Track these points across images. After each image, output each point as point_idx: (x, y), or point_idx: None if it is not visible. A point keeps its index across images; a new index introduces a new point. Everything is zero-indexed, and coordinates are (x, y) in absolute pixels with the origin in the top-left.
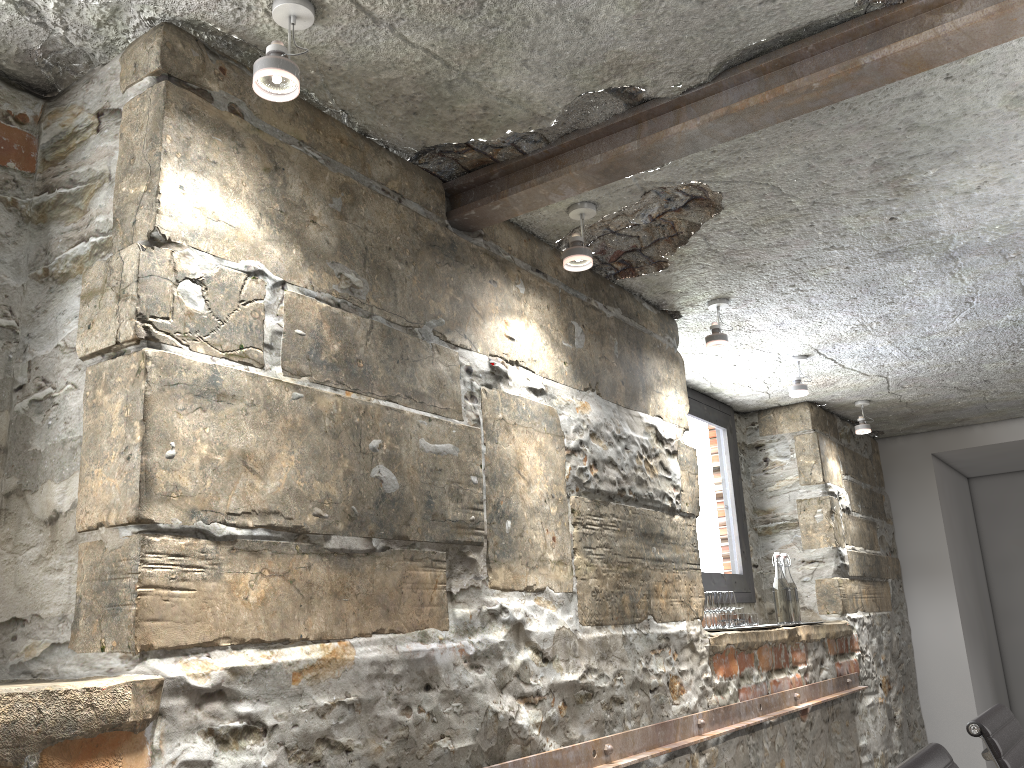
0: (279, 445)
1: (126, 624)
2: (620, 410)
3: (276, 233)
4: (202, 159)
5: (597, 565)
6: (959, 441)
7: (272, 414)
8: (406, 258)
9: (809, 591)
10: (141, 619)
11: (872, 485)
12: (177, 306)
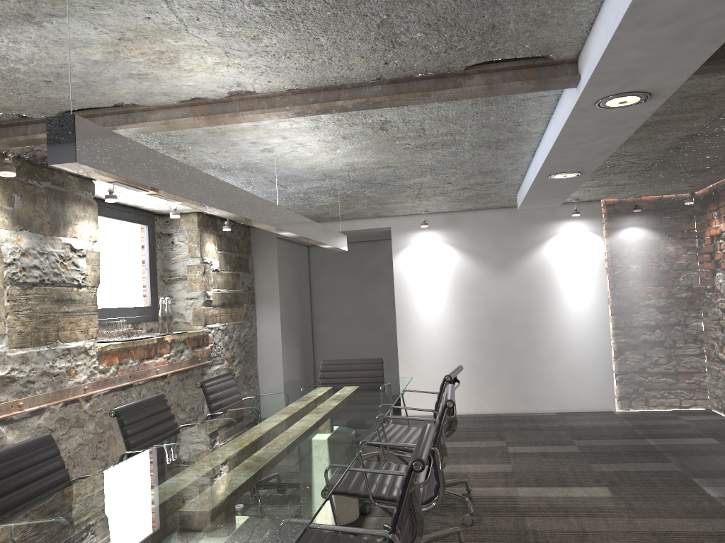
0: None
1: None
2: (46, 238)
3: None
4: None
5: (23, 319)
6: None
7: None
8: None
9: (189, 314)
10: None
11: (241, 254)
12: None
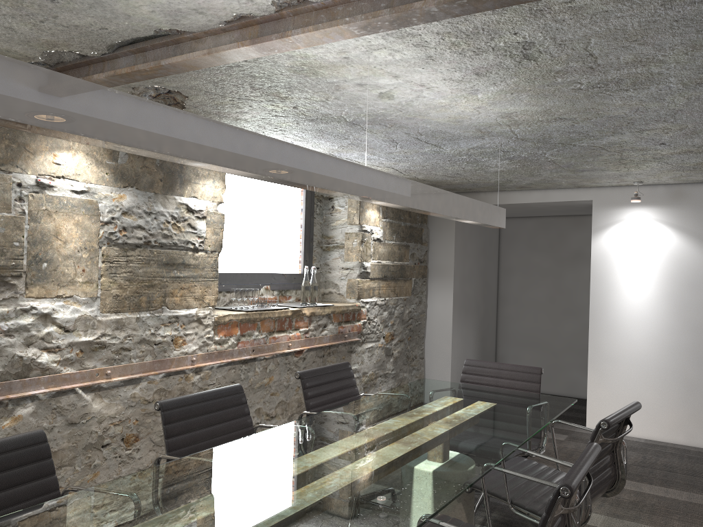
0: None
1: None
2: (156, 196)
3: None
4: None
5: (120, 282)
6: None
7: None
8: None
9: (343, 285)
10: None
11: (413, 223)
12: None
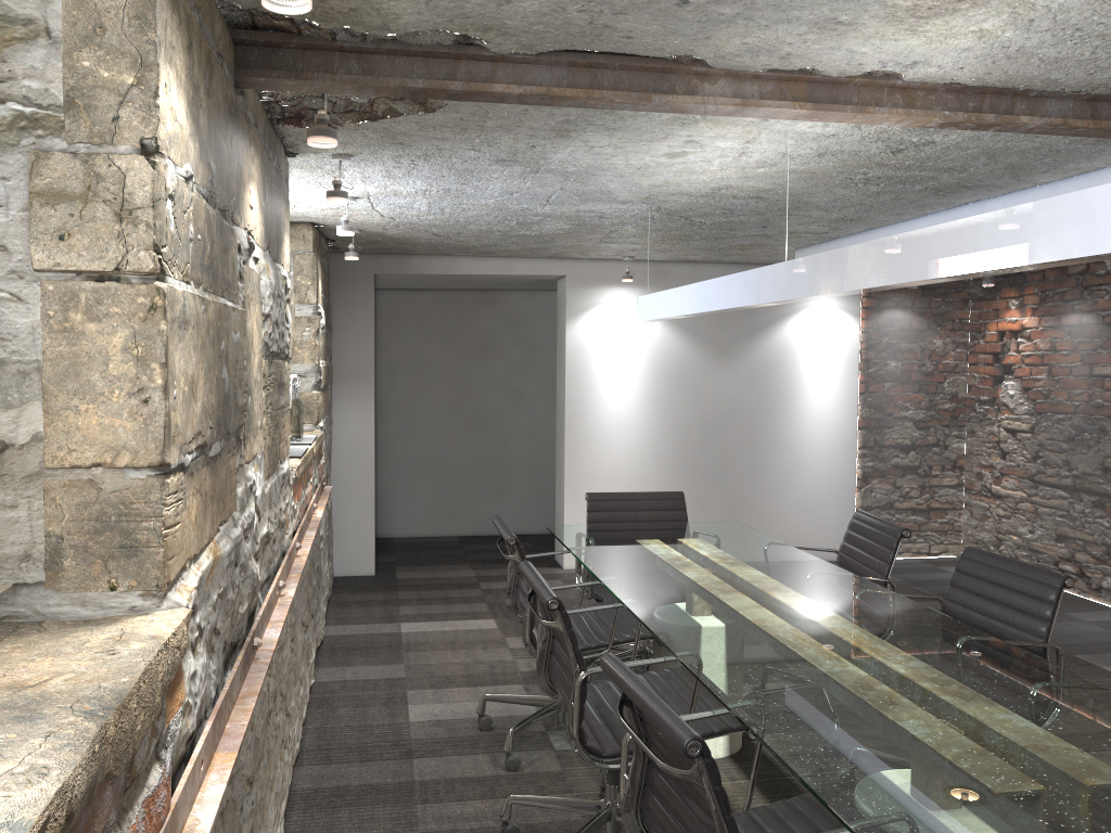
0: (199, 364)
1: (153, 565)
2: (274, 265)
3: (192, 126)
4: (170, 45)
5: (269, 423)
6: (399, 267)
7: (198, 333)
8: (225, 133)
9: None
10: (167, 559)
11: (328, 299)
12: (168, 230)
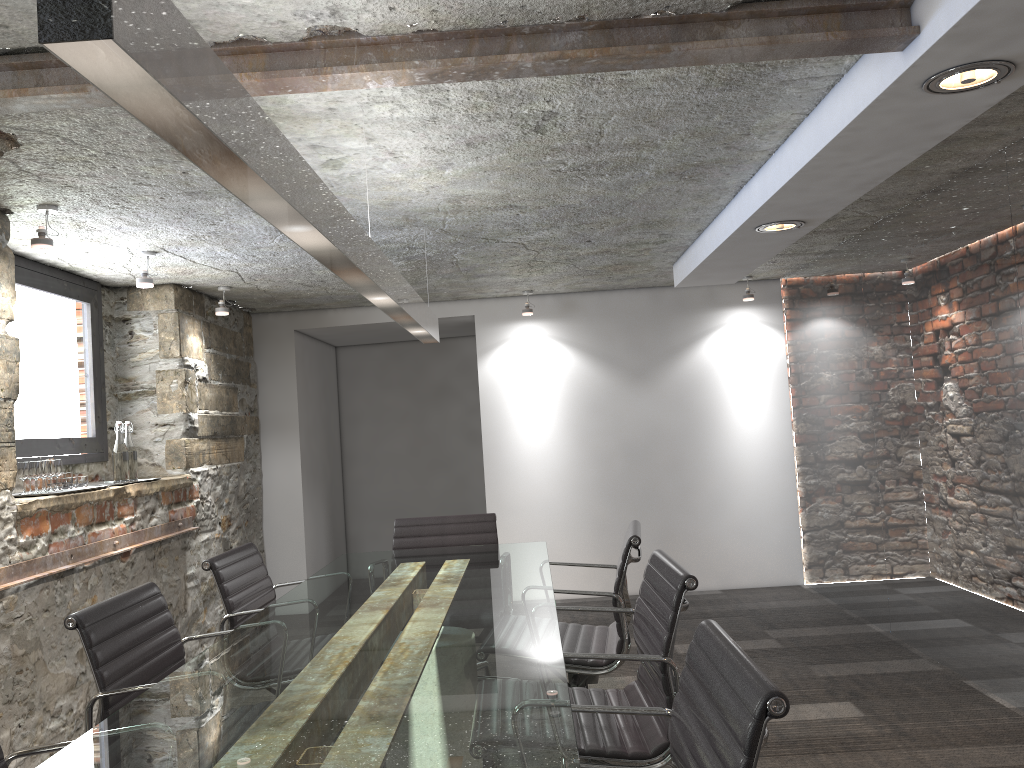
0: None
1: None
2: None
3: None
4: None
5: None
6: (317, 321)
7: None
8: None
9: (160, 450)
10: None
11: (239, 355)
12: None
